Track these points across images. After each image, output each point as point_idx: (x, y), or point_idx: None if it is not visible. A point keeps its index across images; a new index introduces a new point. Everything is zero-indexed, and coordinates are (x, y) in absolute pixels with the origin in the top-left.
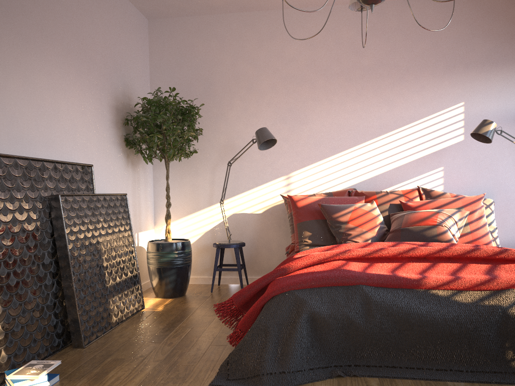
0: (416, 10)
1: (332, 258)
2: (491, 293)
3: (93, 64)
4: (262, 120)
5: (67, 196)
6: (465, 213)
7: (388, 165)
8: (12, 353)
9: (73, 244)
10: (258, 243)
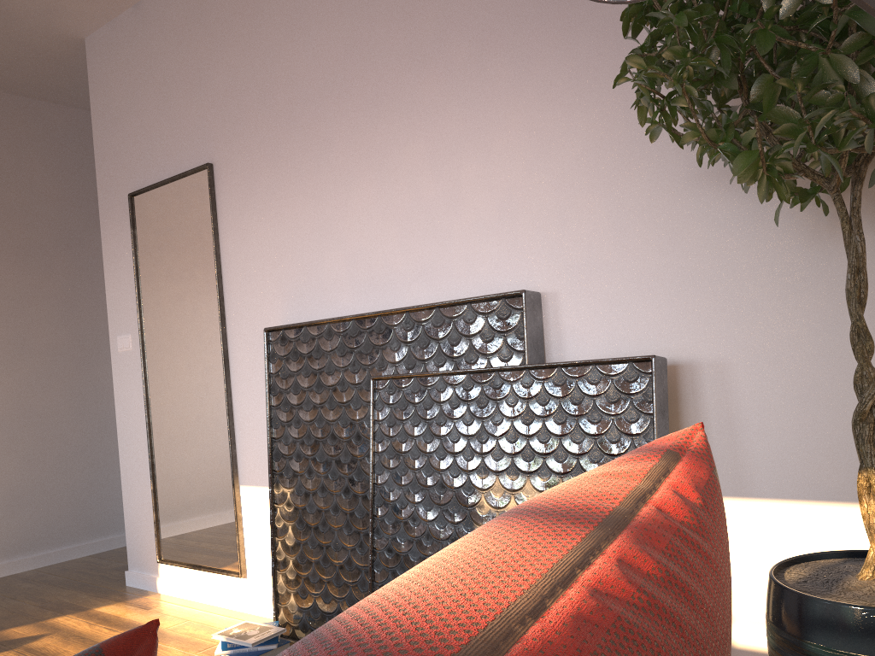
0: None
1: None
2: None
3: None
4: None
5: (395, 378)
6: None
7: None
8: (304, 608)
9: (391, 475)
10: None
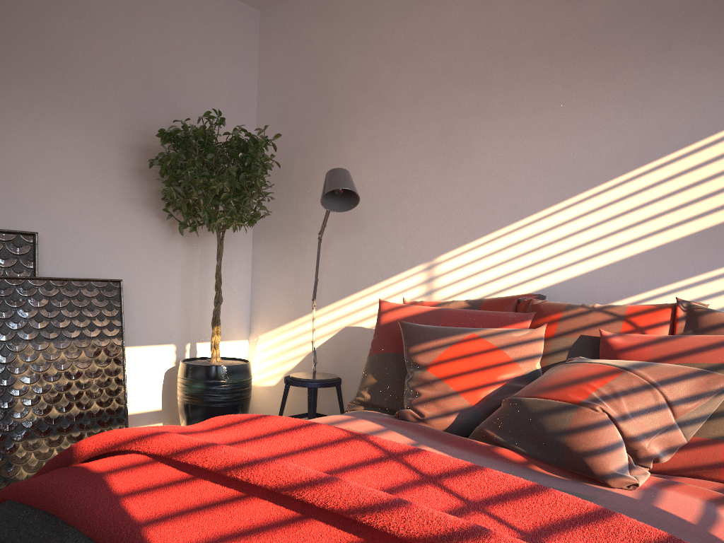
0: None
1: (127, 446)
2: None
3: (79, 81)
4: (396, 159)
5: None
6: (722, 383)
7: (627, 245)
8: None
9: None
10: None
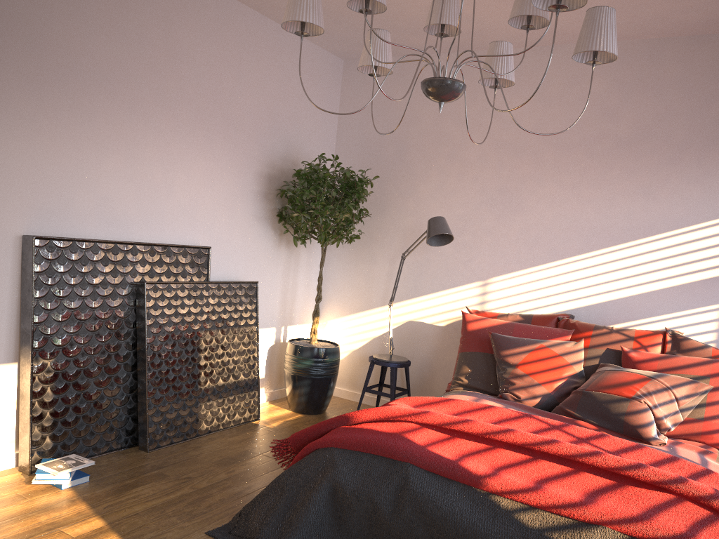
0: (715, 51)
1: (402, 418)
2: (573, 523)
3: (236, 127)
4: (461, 202)
5: (157, 283)
6: (703, 388)
7: (632, 287)
8: (59, 442)
9: (156, 337)
10: (434, 365)
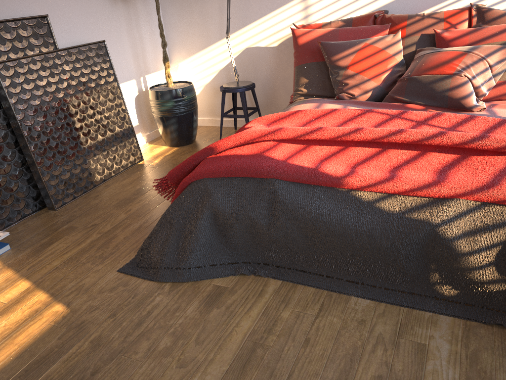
0: None
1: (260, 139)
2: (429, 201)
3: None
4: None
5: (6, 62)
6: None
7: None
8: None
9: (26, 112)
10: (274, 83)
